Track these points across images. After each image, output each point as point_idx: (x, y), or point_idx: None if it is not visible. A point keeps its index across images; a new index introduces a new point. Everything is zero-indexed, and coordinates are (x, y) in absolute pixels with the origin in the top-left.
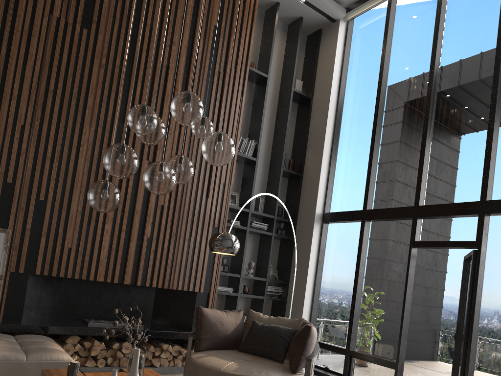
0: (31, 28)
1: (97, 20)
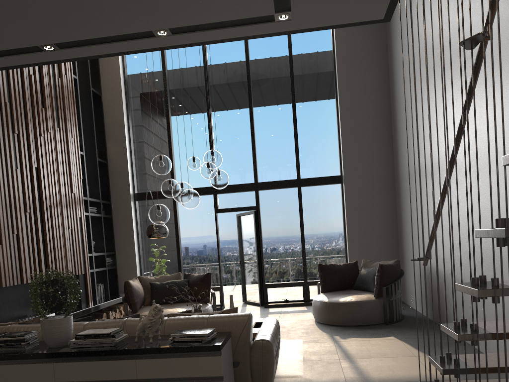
0: None
1: None
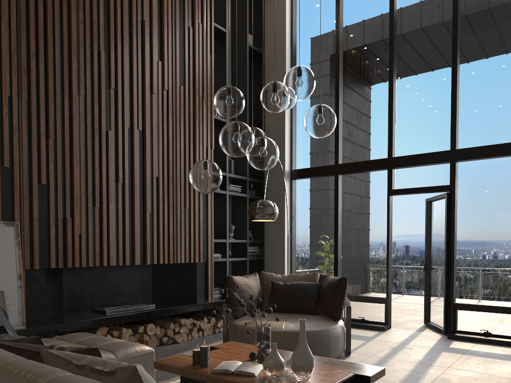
0: None
1: None
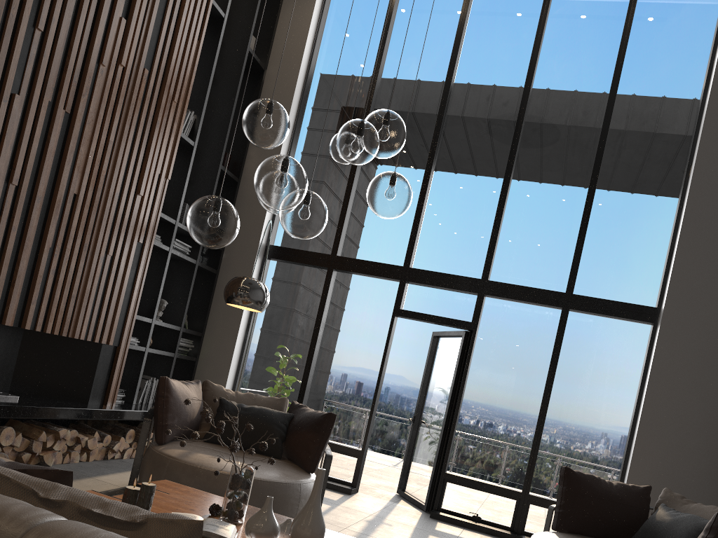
0: None
1: None
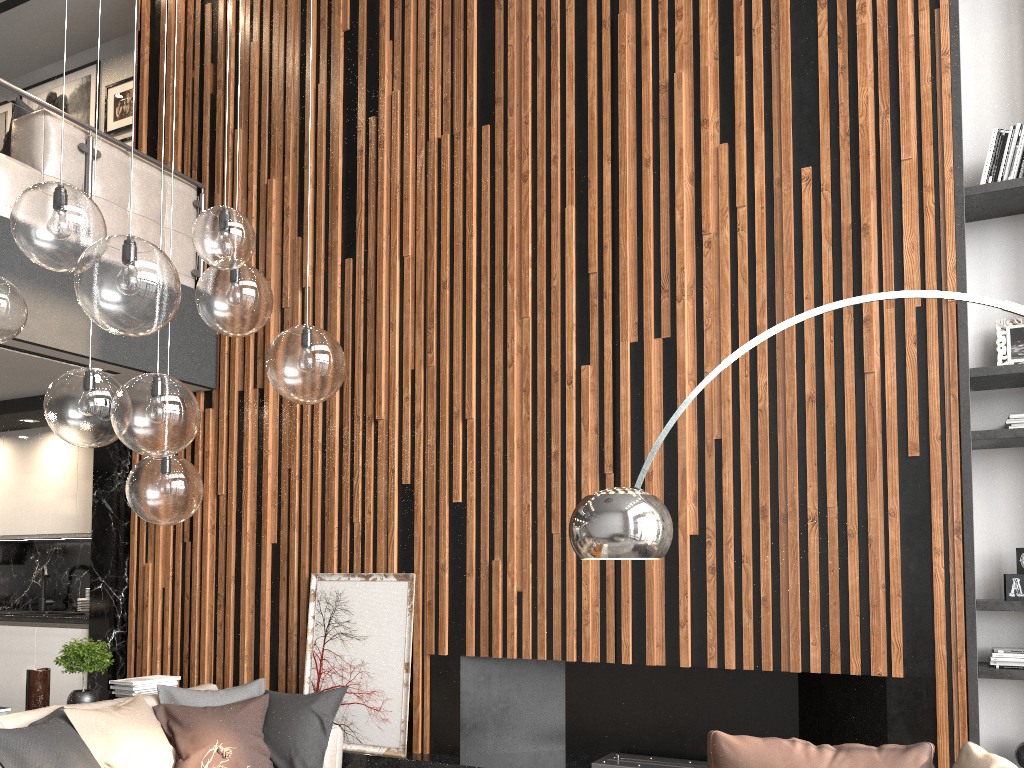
0: (403, 188)
1: (505, 91)
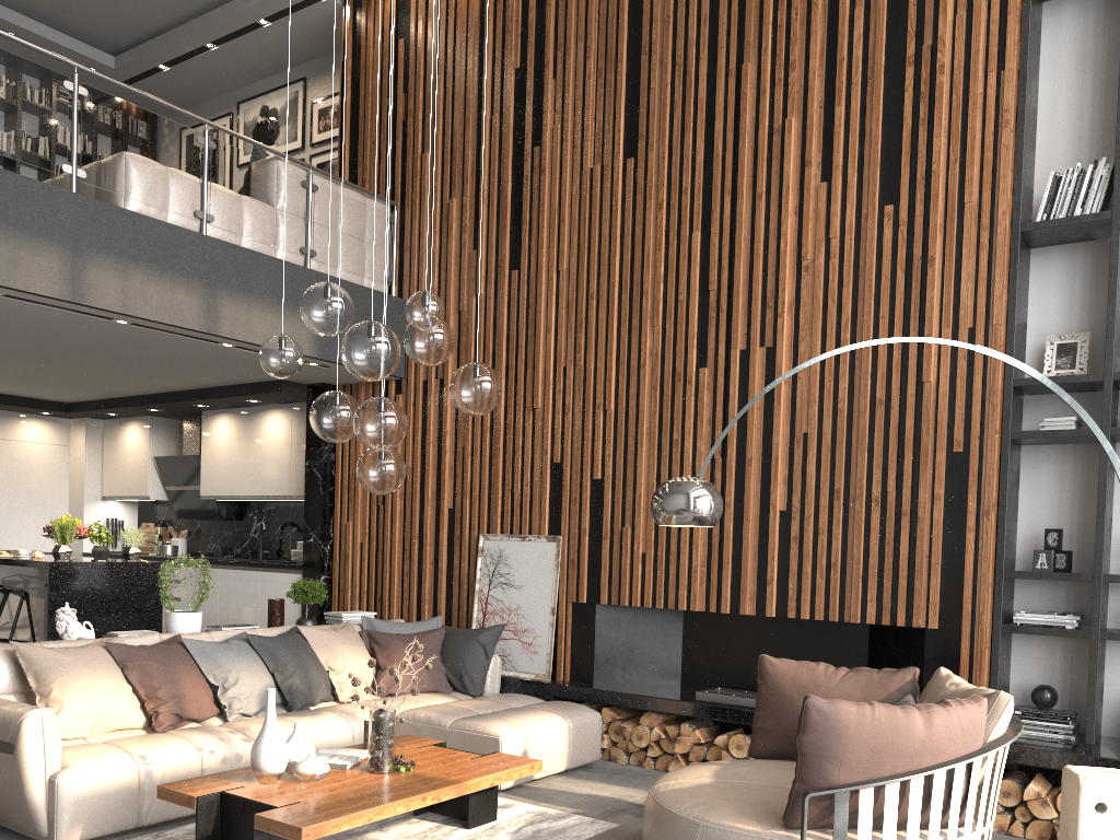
0: (560, 210)
1: (647, 128)
